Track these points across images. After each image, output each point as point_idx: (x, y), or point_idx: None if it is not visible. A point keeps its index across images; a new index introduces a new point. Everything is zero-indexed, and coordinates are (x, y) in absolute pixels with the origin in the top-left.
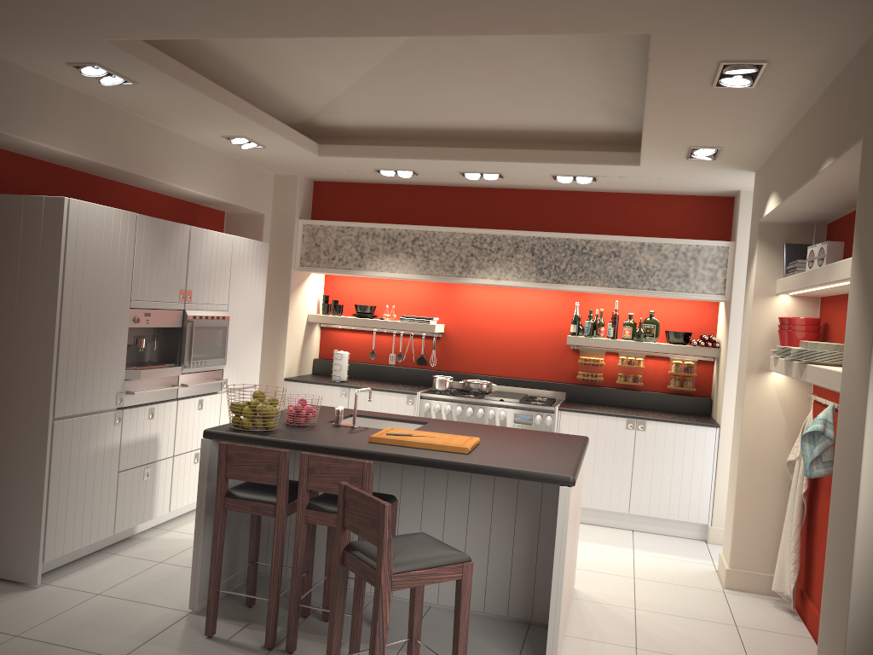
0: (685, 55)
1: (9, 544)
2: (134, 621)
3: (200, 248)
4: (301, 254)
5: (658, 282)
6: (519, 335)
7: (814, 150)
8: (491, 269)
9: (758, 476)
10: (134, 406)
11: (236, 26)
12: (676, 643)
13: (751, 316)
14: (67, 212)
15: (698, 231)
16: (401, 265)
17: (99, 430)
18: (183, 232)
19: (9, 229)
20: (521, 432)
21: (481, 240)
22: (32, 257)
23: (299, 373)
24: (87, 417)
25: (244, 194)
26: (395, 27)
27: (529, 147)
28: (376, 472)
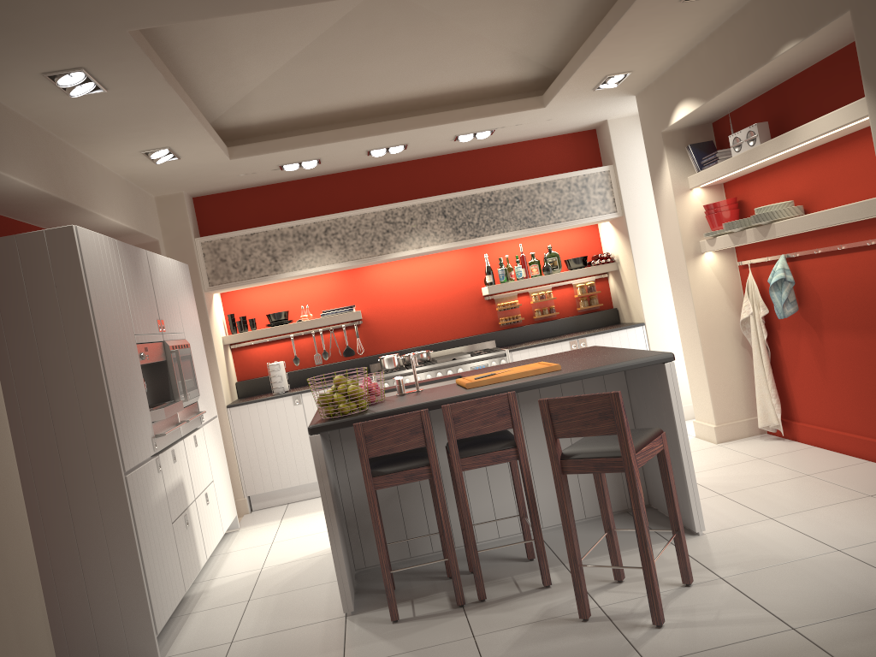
0: None
1: (109, 630)
2: (305, 642)
3: (156, 274)
4: (207, 274)
5: (561, 215)
6: (435, 301)
7: (757, 43)
8: (410, 240)
9: (717, 342)
10: (158, 451)
11: None
12: (740, 482)
13: (676, 212)
14: (78, 242)
15: (575, 165)
16: (320, 258)
17: (152, 480)
18: (144, 257)
19: (6, 278)
20: (546, 357)
21: (392, 214)
22: (48, 302)
23: (232, 399)
24: (142, 467)
25: (142, 219)
26: None
27: (435, 112)
28: None
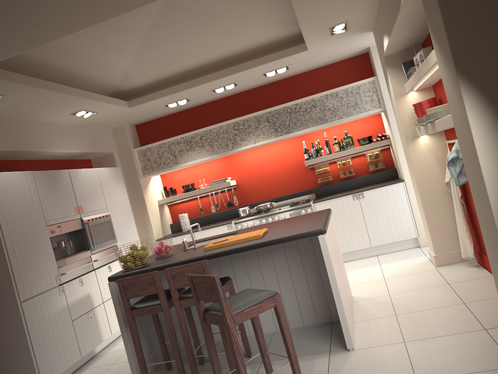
0: None
1: None
2: None
3: (79, 180)
4: (141, 168)
5: (343, 113)
6: (278, 171)
7: None
8: (249, 139)
9: (433, 197)
10: (69, 281)
11: (39, 35)
12: (417, 304)
13: (397, 110)
14: None
15: (355, 78)
16: (199, 154)
17: (51, 300)
18: (65, 174)
19: None
20: (291, 219)
21: (237, 124)
22: None
23: (164, 235)
24: (41, 295)
25: (96, 144)
26: (129, 4)
27: (245, 62)
28: (216, 268)
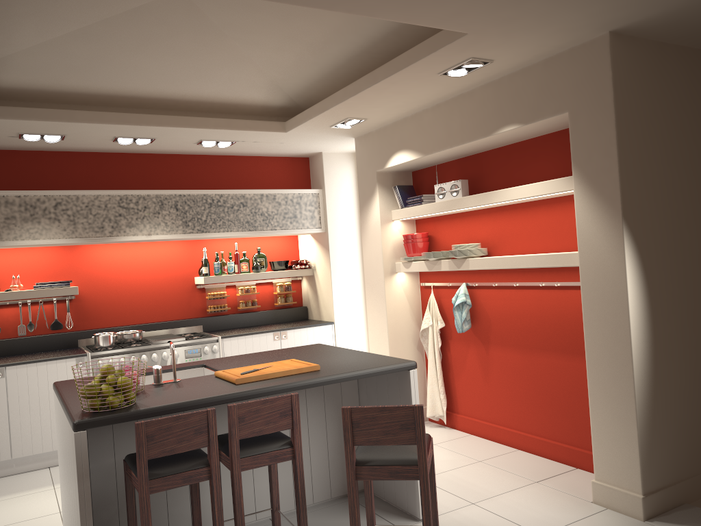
0: (459, 51)
1: None
2: None
3: None
4: None
5: (277, 223)
6: (150, 284)
7: (481, 120)
8: (141, 226)
9: (400, 345)
10: None
11: None
12: None
13: (381, 237)
14: None
15: (290, 183)
16: (46, 231)
17: None
18: None
19: None
20: (282, 352)
21: (127, 200)
22: None
23: None
24: None
25: None
26: None
27: (188, 116)
28: None
